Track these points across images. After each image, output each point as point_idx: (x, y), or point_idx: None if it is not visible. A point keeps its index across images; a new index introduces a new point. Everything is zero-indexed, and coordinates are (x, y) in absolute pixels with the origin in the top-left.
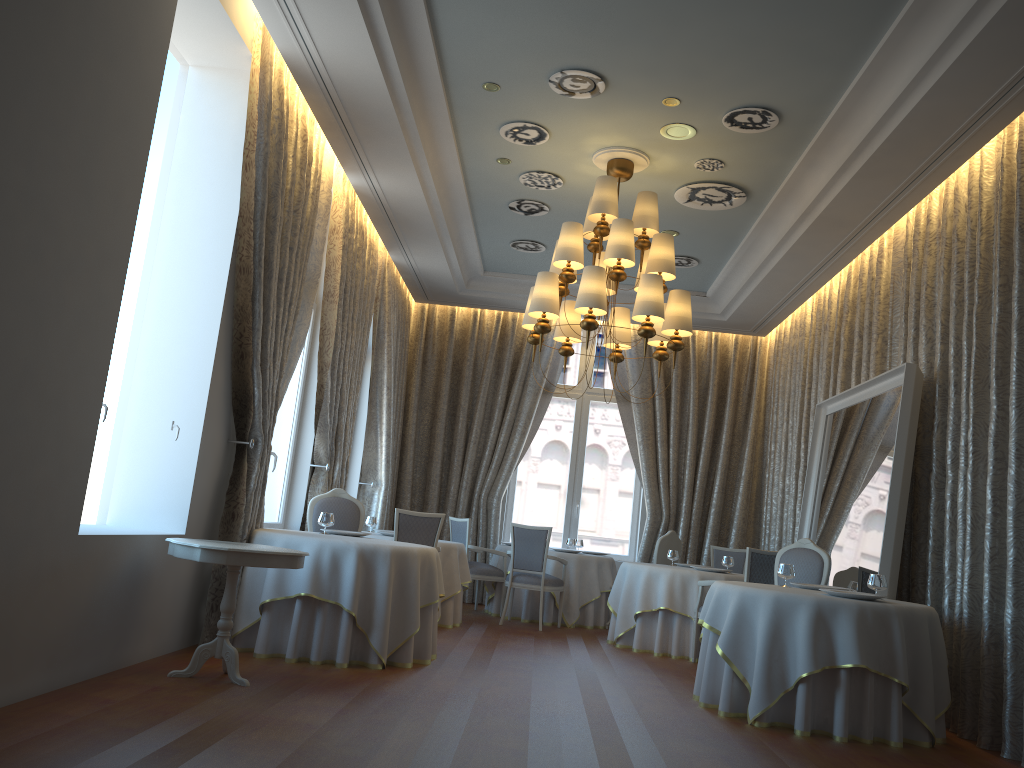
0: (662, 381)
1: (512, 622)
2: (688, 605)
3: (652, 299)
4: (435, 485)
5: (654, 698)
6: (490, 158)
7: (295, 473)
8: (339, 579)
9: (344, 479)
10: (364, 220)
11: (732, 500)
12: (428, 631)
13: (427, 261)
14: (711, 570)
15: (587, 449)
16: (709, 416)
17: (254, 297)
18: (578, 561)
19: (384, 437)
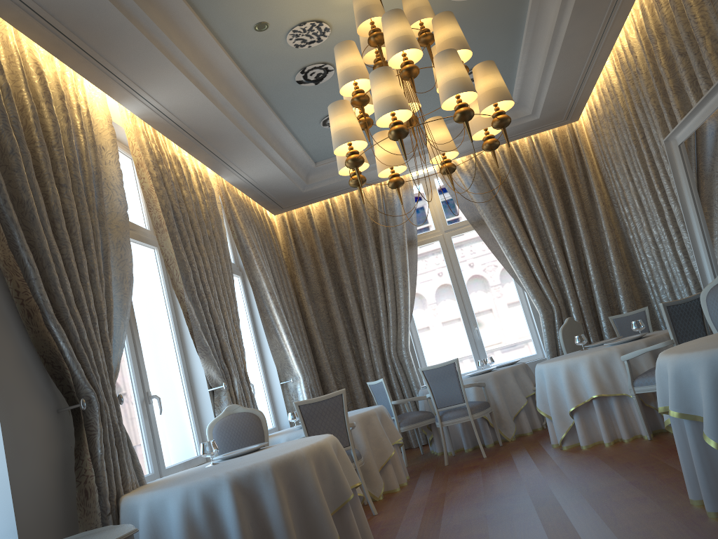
0: (505, 194)
1: (457, 457)
2: (619, 384)
3: (455, 76)
4: (349, 359)
5: (648, 526)
6: (247, 29)
7: (198, 403)
8: (222, 523)
9: (248, 390)
10: (179, 152)
11: (608, 271)
12: (354, 535)
13: (257, 170)
14: (627, 340)
15: (469, 281)
16: (558, 207)
17: (16, 245)
18: (495, 378)
19: (284, 336)
